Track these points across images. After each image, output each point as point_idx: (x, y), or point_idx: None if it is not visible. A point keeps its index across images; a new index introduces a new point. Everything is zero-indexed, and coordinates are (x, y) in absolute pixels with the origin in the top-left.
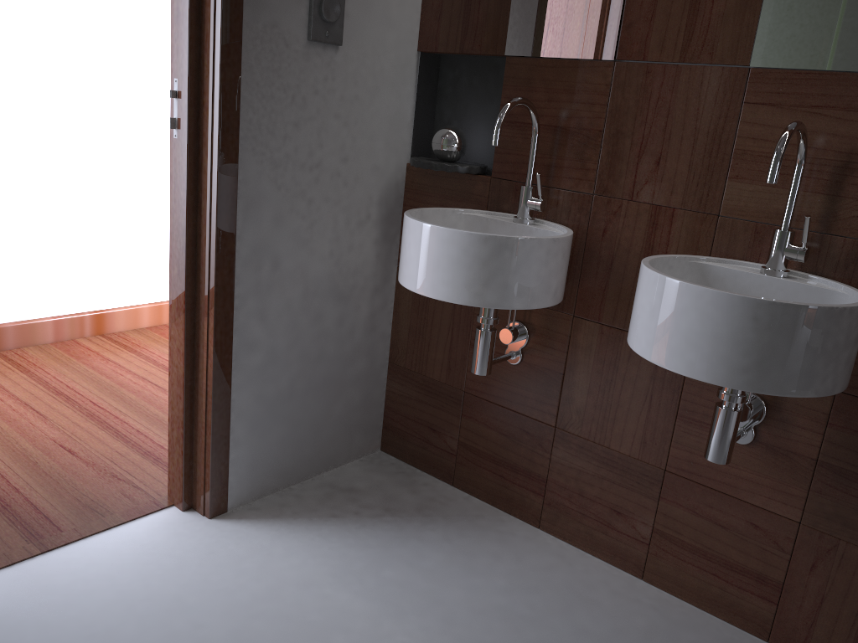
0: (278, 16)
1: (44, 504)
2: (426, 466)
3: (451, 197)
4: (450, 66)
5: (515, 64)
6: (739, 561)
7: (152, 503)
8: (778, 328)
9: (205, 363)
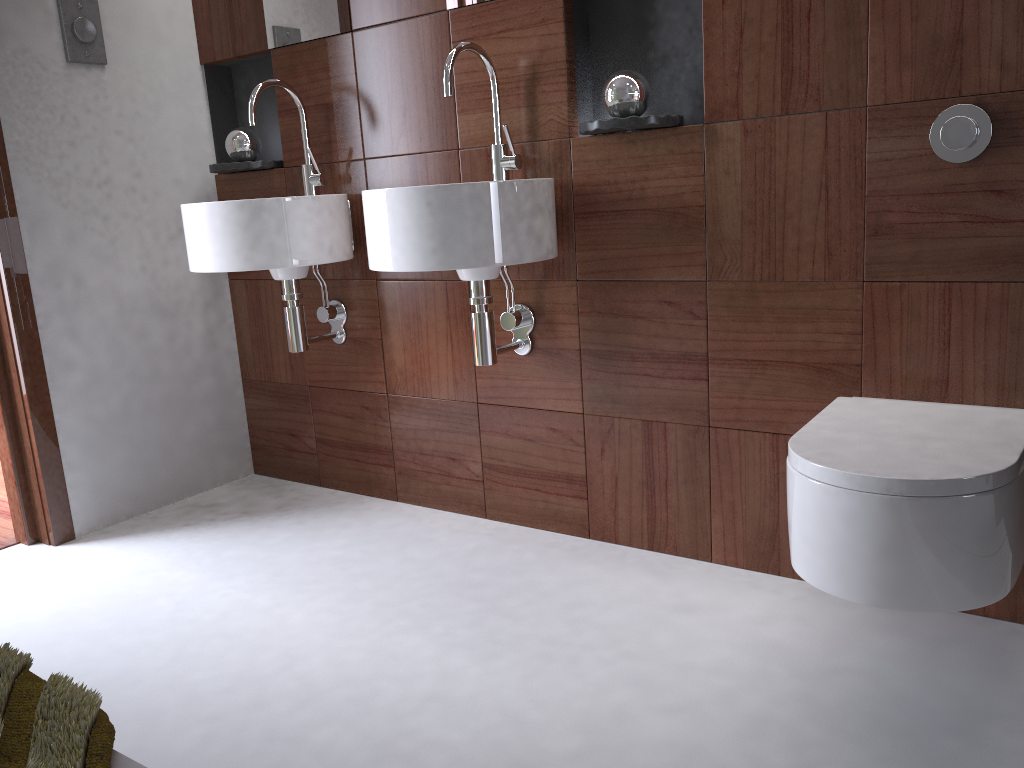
0: (28, 41)
1: None
2: (295, 475)
3: (257, 196)
4: (240, 75)
5: (279, 56)
6: (551, 468)
7: None
8: (449, 208)
9: (19, 386)
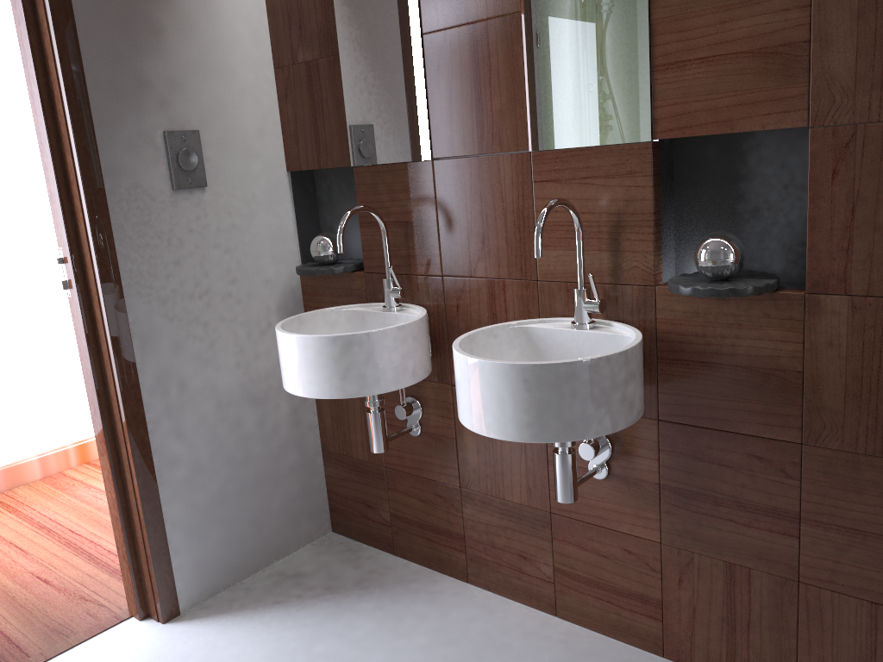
0: (139, 177)
1: (17, 634)
2: (370, 540)
3: (338, 294)
4: (322, 177)
5: (361, 173)
6: (624, 586)
7: (113, 617)
8: (545, 385)
9: (132, 485)
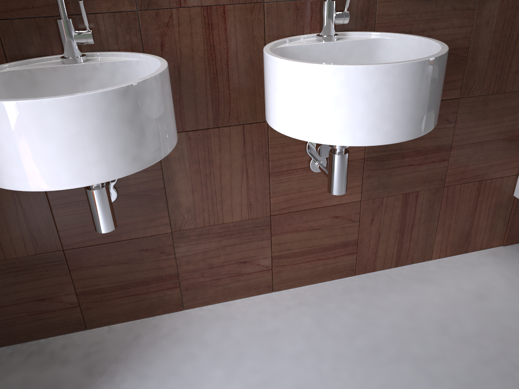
0: None
1: None
2: (49, 332)
3: None
4: None
5: None
6: (331, 243)
7: None
8: (437, 78)
9: None
